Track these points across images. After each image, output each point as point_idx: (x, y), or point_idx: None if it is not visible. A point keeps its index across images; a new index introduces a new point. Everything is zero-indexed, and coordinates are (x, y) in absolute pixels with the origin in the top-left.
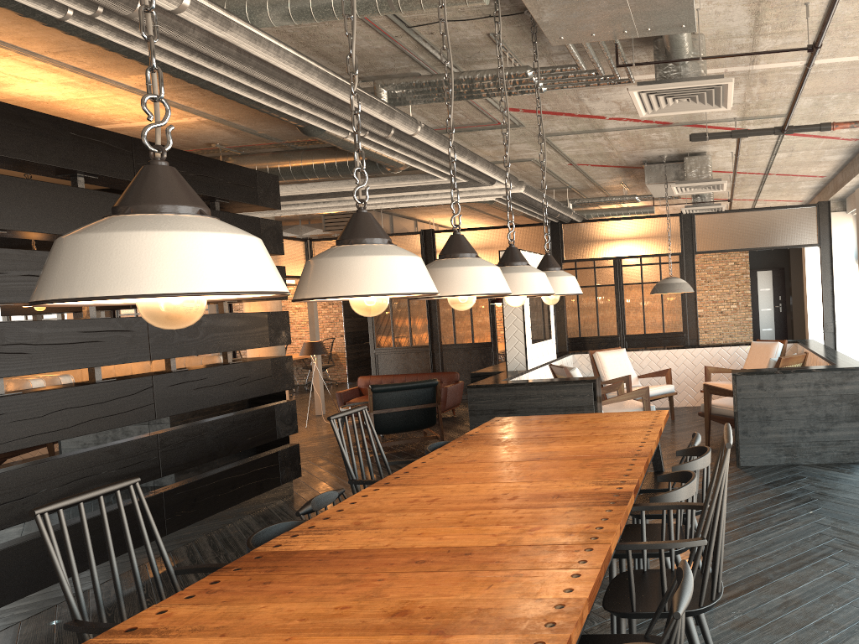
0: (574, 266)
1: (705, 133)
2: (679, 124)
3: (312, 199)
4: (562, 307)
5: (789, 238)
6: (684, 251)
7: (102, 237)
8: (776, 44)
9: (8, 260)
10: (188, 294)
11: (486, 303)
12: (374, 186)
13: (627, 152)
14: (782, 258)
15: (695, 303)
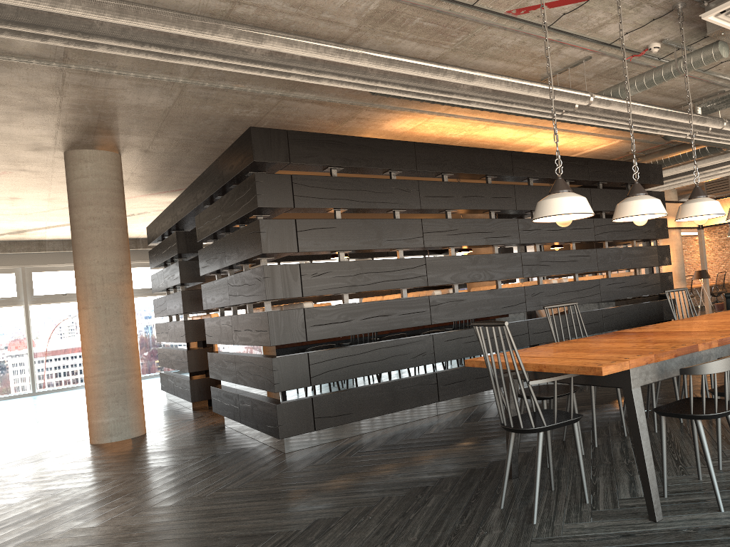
0: None
1: None
2: None
3: (685, 175)
4: None
5: None
6: None
7: (544, 201)
8: None
9: (542, 223)
10: (562, 214)
11: None
12: (719, 161)
13: None
14: None
15: None
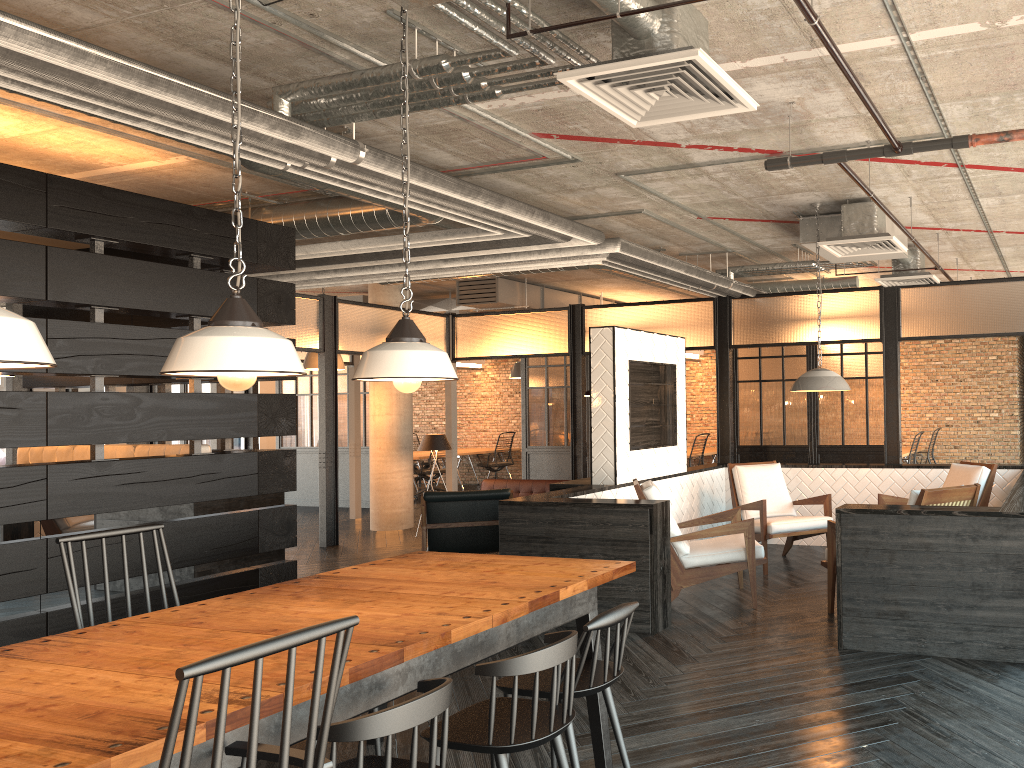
0: (757, 354)
1: (786, 158)
2: (791, 153)
3: (372, 260)
4: (727, 405)
5: None
6: (884, 336)
7: None
8: (822, 5)
9: None
10: None
11: None
12: (427, 243)
13: (760, 198)
14: None
15: (896, 406)
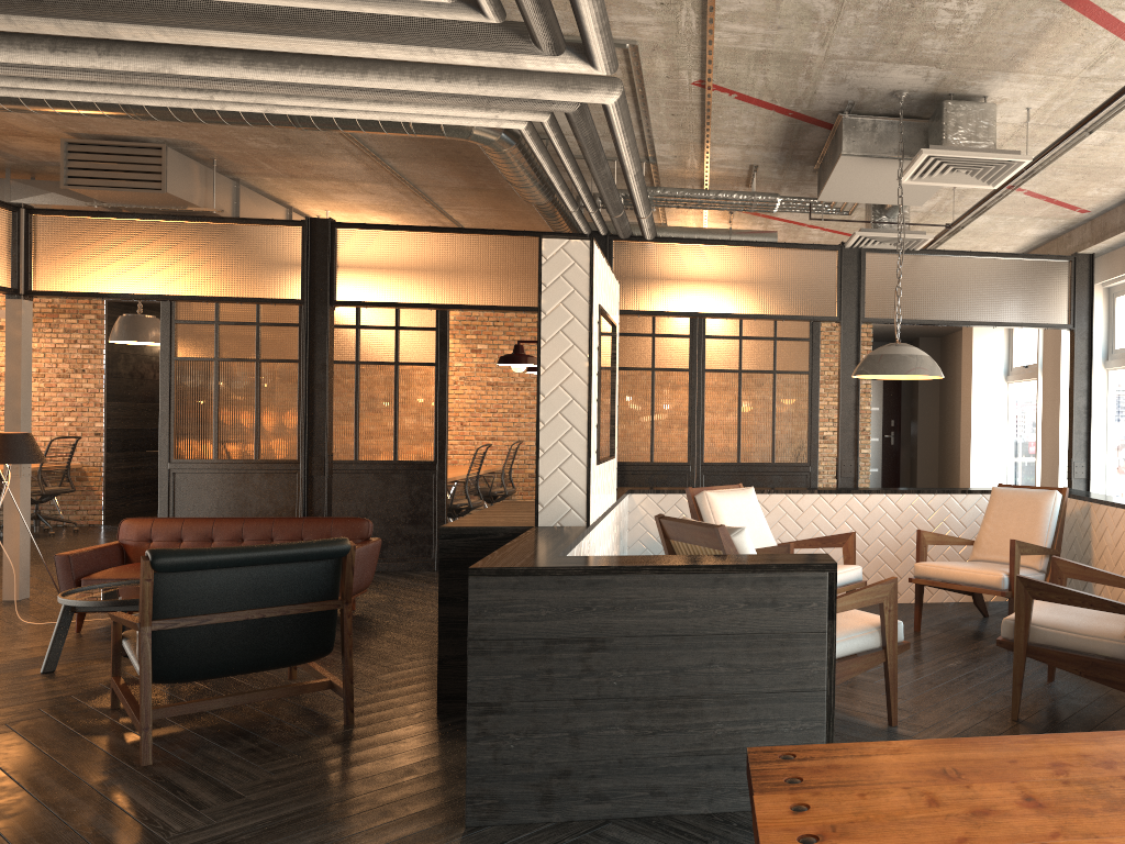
0: None
1: None
2: None
3: (8, 11)
4: None
5: (1024, 311)
6: (842, 314)
7: None
8: None
9: None
10: None
11: (429, 386)
12: None
13: (844, 63)
14: None
15: (855, 411)
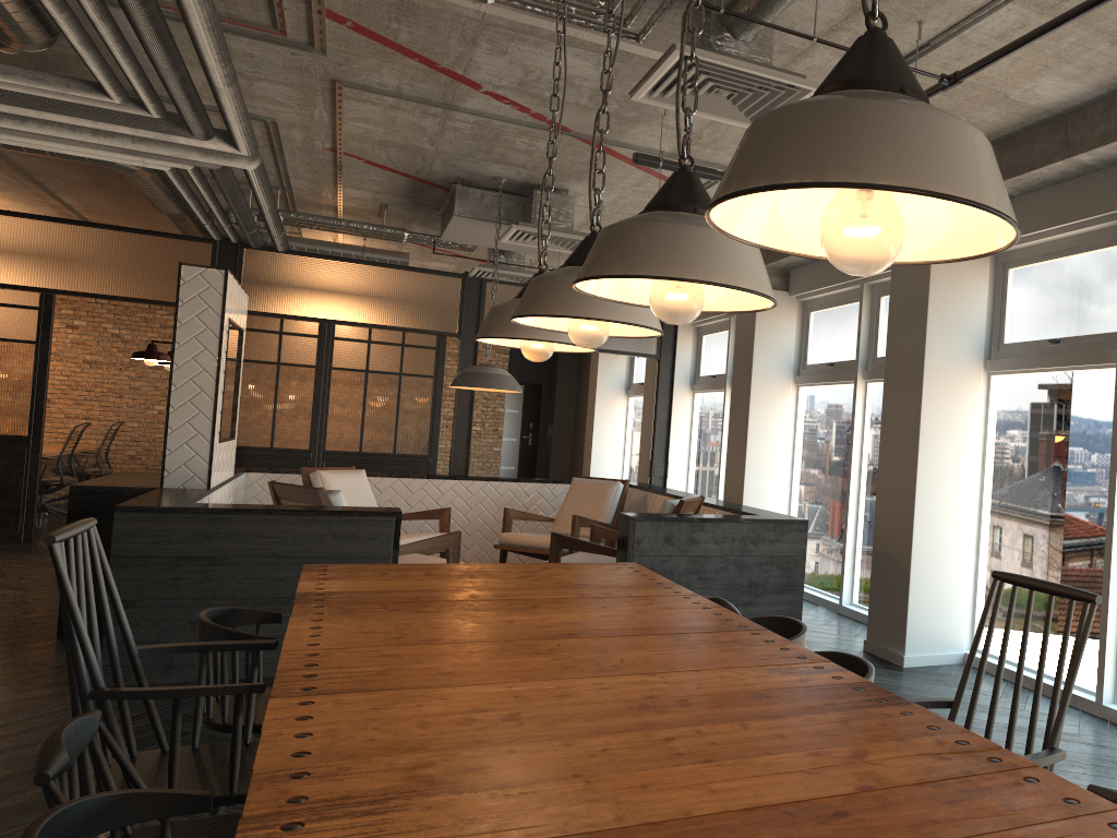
0: None
1: (659, 158)
2: (580, 136)
3: None
4: None
5: (621, 341)
6: (462, 331)
7: None
8: (828, 63)
9: None
10: None
11: (27, 363)
12: None
13: (452, 156)
14: (541, 371)
15: (469, 412)
